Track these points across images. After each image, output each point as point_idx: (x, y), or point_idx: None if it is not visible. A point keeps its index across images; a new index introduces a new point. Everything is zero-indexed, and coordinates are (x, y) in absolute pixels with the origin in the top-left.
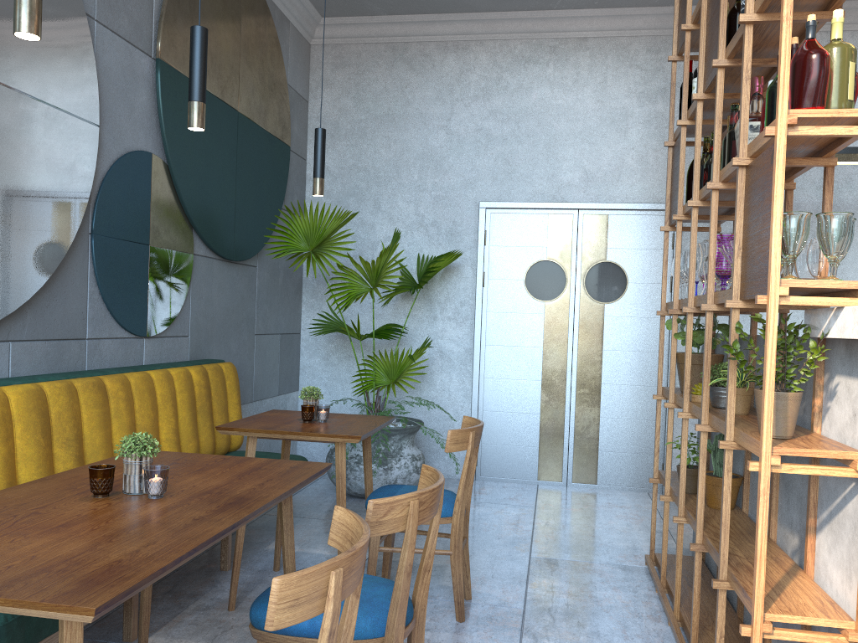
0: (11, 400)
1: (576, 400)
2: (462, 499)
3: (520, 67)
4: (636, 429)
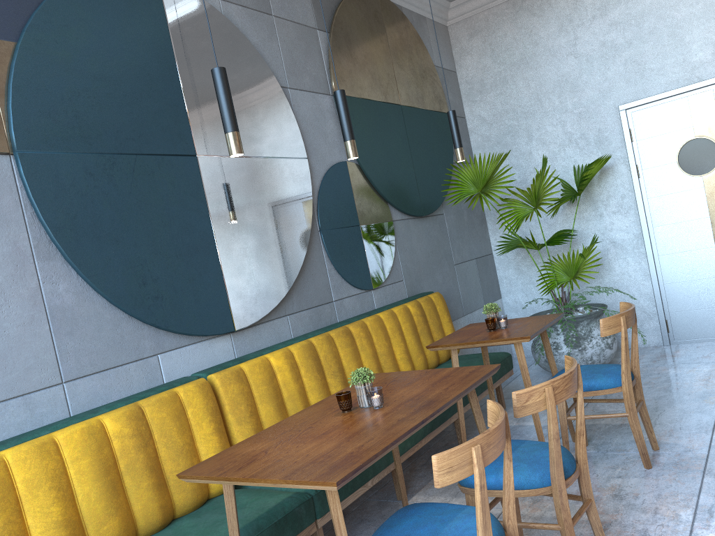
0: (294, 354)
1: None
2: (626, 371)
3: None
4: None
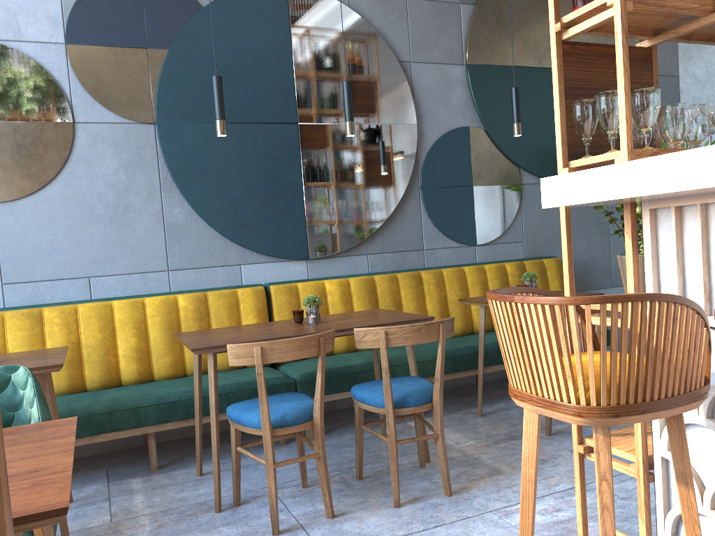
0: (351, 284)
1: None
2: None
3: None
4: None
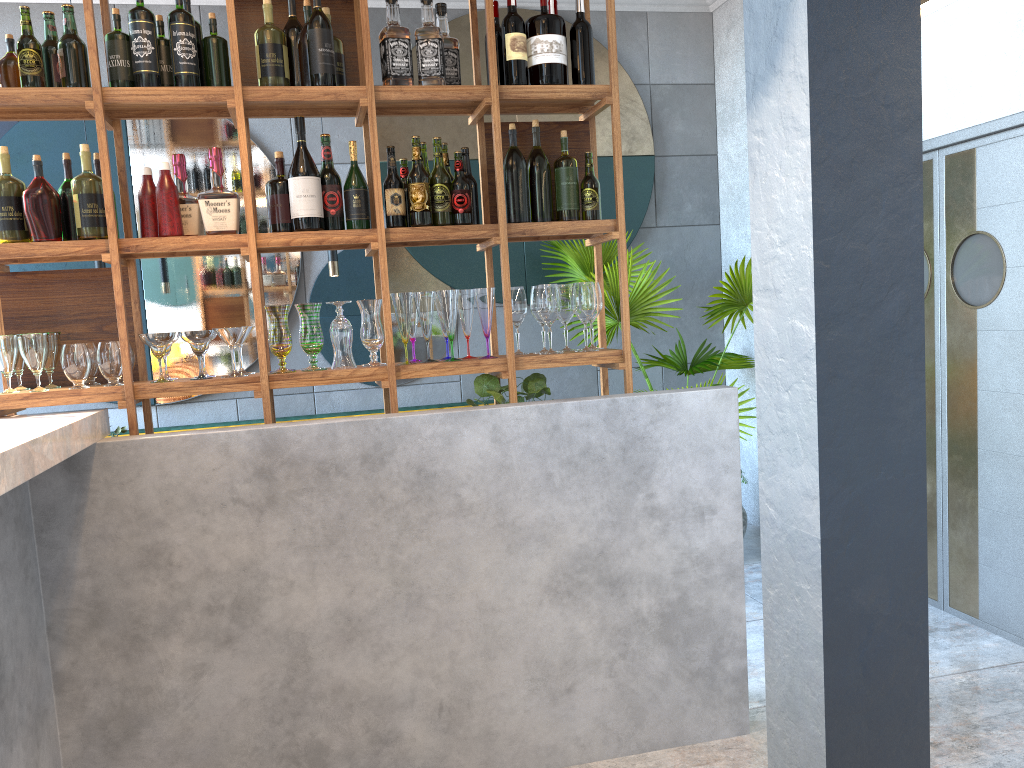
0: None
1: (948, 473)
2: None
3: None
4: None
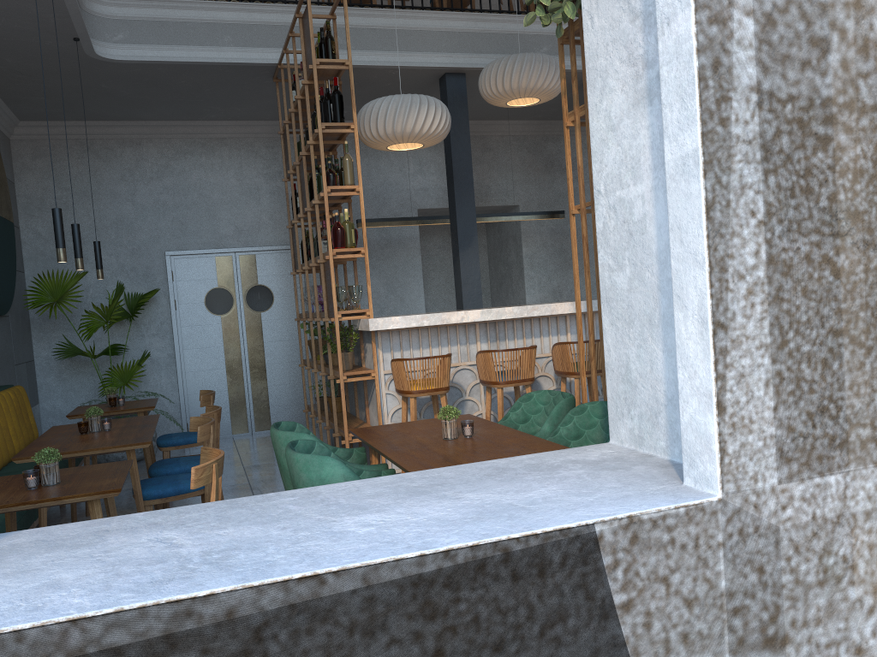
0: None
1: (251, 377)
2: None
3: (181, 157)
4: (292, 390)
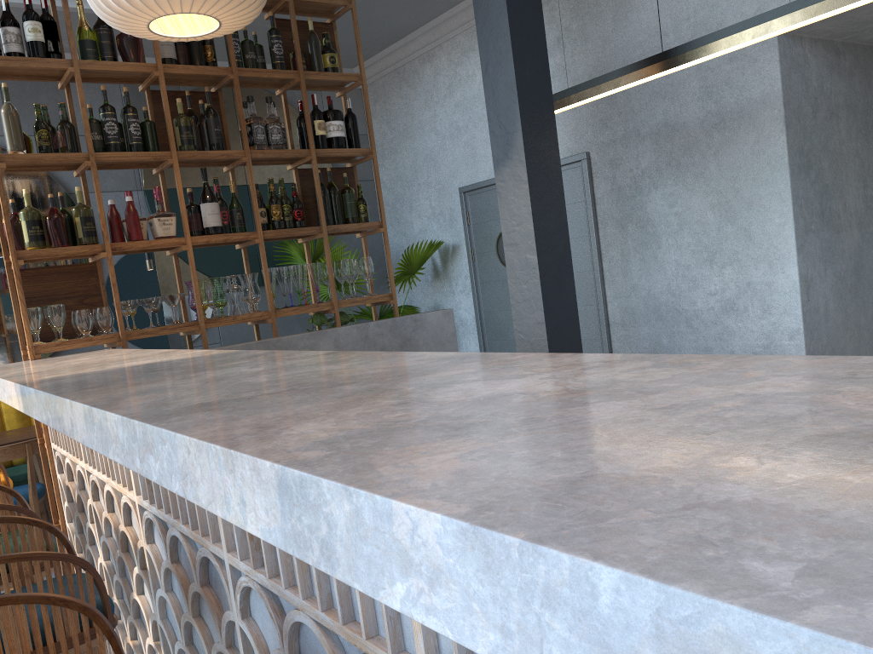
0: None
1: None
2: None
3: (465, 58)
4: None
